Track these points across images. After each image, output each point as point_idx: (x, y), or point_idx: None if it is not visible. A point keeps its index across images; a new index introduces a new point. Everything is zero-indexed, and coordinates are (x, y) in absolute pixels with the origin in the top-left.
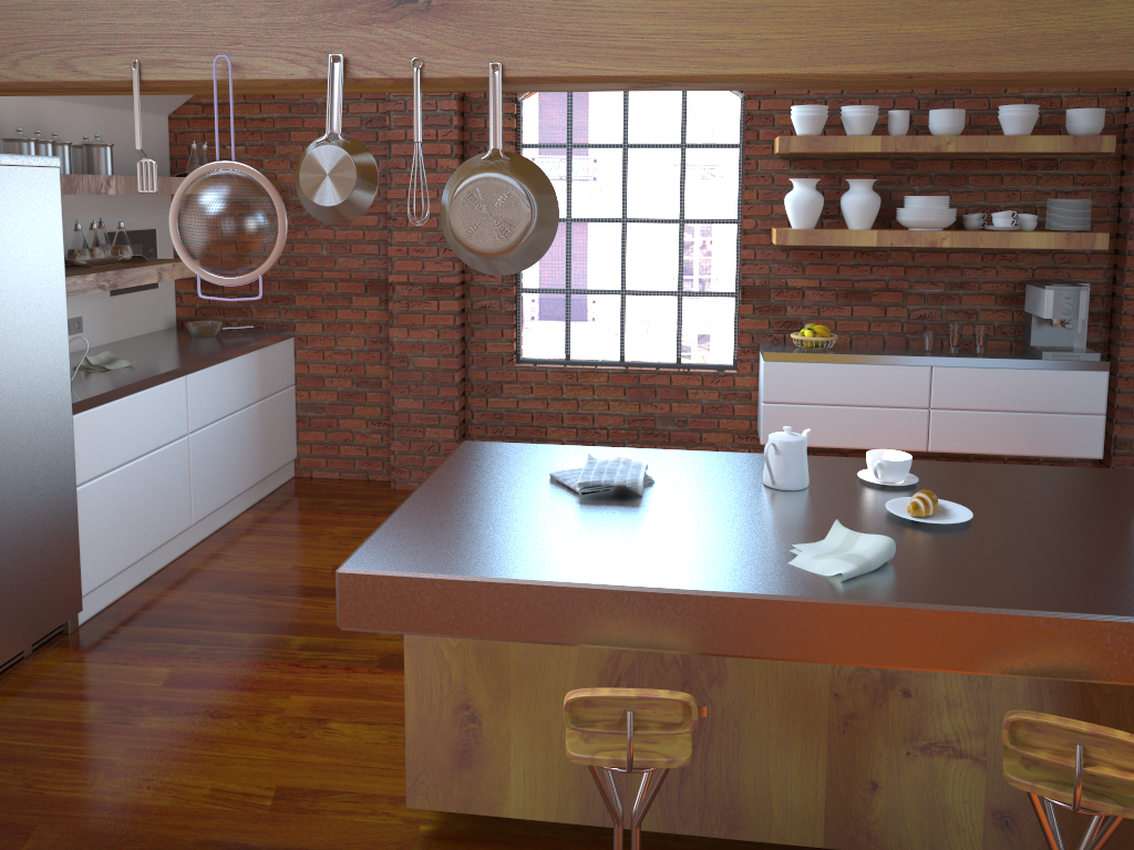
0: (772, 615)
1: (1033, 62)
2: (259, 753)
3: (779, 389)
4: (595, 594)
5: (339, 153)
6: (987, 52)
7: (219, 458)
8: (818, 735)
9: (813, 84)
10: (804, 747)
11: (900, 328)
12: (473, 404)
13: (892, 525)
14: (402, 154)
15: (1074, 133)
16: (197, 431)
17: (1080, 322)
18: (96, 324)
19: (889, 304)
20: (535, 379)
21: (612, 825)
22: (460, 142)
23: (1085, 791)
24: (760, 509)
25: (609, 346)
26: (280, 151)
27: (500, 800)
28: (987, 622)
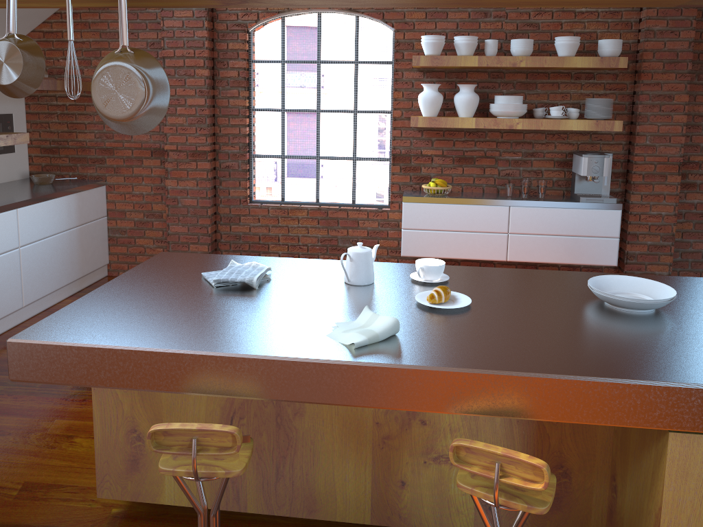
0: (300, 372)
1: None
2: (21, 459)
3: (412, 220)
4: (181, 357)
5: (11, 47)
6: None
7: (45, 263)
8: (366, 450)
9: (346, 2)
10: (357, 458)
11: (494, 181)
12: (221, 229)
13: (414, 309)
14: (172, 66)
15: (602, 55)
16: (27, 245)
17: (606, 178)
18: None
19: (487, 166)
20: (261, 213)
21: (232, 509)
22: (211, 58)
23: (506, 494)
24: (331, 298)
25: (309, 192)
26: (95, 63)
27: (158, 493)
28: (444, 377)
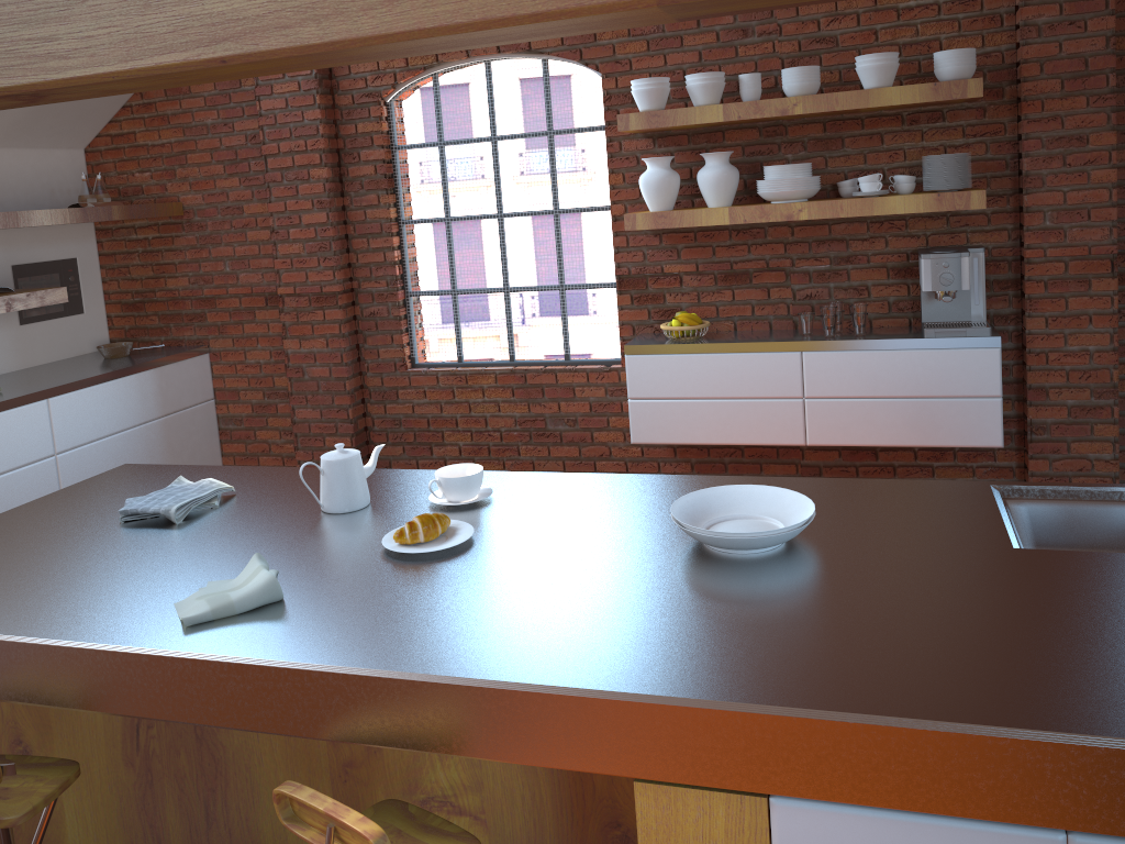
0: (91, 666)
1: (333, 30)
2: None
3: (643, 383)
4: None
5: None
6: (287, 24)
7: None
8: (323, 783)
9: (167, 79)
10: None
11: (786, 310)
12: (373, 411)
13: (367, 554)
14: (277, 167)
15: (941, 79)
16: (69, 451)
17: (976, 293)
18: (4, 353)
19: (773, 285)
20: (427, 383)
21: None
22: (334, 150)
23: None
24: (265, 537)
25: (497, 346)
26: (180, 173)
27: (60, 837)
28: (280, 677)
